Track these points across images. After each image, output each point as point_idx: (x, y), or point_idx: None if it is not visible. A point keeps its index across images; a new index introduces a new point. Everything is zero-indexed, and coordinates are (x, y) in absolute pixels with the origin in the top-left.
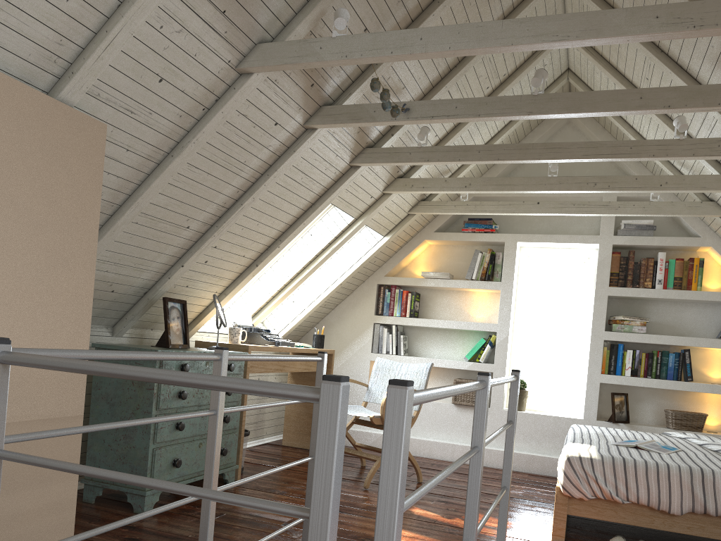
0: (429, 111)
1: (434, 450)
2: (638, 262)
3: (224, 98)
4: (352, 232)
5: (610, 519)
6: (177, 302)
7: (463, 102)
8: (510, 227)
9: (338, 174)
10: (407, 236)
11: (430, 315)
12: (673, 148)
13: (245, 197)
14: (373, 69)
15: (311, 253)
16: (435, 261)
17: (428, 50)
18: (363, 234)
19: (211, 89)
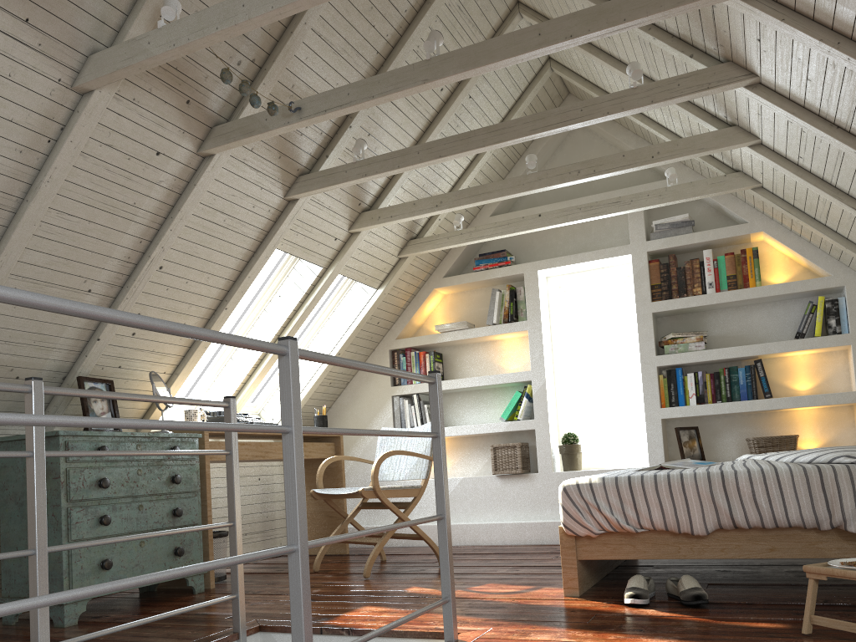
0: (322, 105)
1: (480, 535)
2: (681, 267)
3: (69, 125)
4: (324, 284)
5: (629, 556)
6: (98, 382)
7: (355, 86)
8: (531, 256)
9: (274, 212)
10: (411, 287)
11: (458, 377)
12: (628, 99)
13: (152, 247)
14: (262, 75)
15: (282, 316)
16: (454, 313)
17: (252, 15)
18: (354, 292)
19: (49, 116)
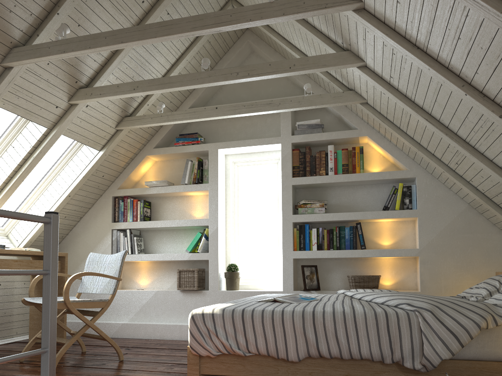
0: None
1: (165, 332)
2: (313, 155)
3: None
4: (49, 141)
5: (240, 374)
6: None
7: None
8: (216, 140)
9: None
10: (129, 153)
11: (160, 219)
12: (266, 10)
13: None
14: None
15: (14, 163)
16: (161, 174)
17: None
18: (83, 151)
19: None
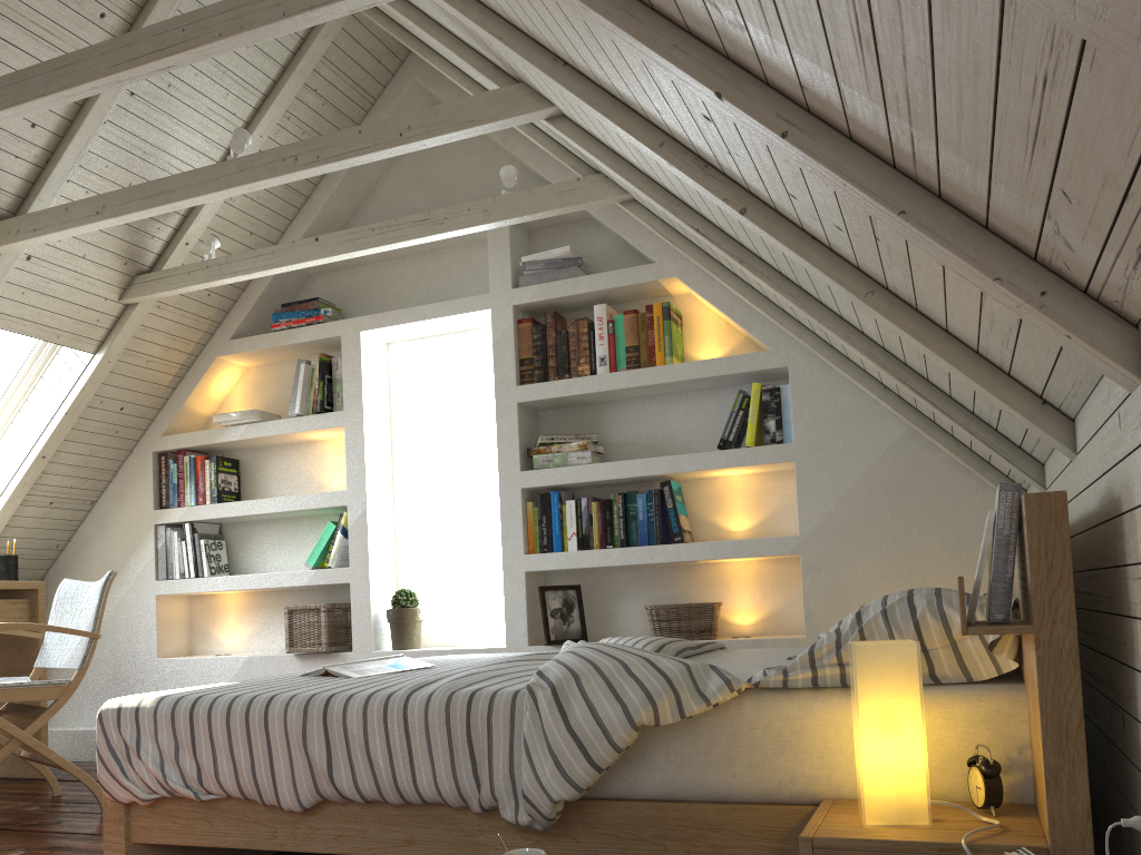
0: None
1: None
2: (562, 331)
3: None
4: None
5: (204, 841)
6: None
7: None
8: (367, 310)
9: None
10: (175, 353)
11: (261, 497)
12: (250, 10)
13: None
14: None
15: None
16: (258, 396)
17: None
18: (63, 357)
19: None
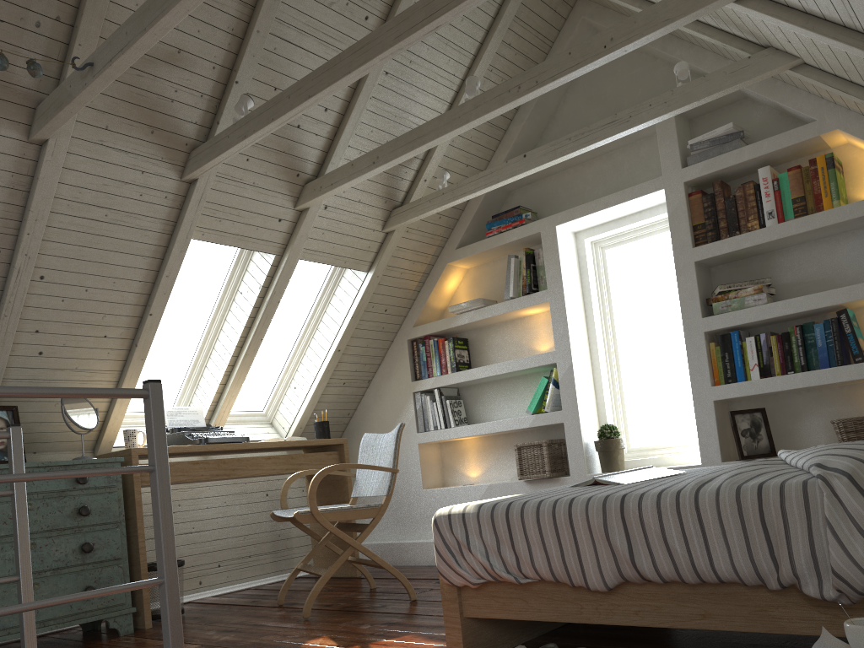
0: (108, 54)
1: None
2: (730, 196)
3: None
4: (282, 274)
5: (521, 616)
6: None
7: (131, 21)
8: (556, 210)
9: (174, 198)
10: (418, 265)
11: (486, 364)
12: None
13: (15, 256)
14: (75, 35)
15: (245, 316)
16: (478, 289)
17: None
18: (347, 278)
19: None
